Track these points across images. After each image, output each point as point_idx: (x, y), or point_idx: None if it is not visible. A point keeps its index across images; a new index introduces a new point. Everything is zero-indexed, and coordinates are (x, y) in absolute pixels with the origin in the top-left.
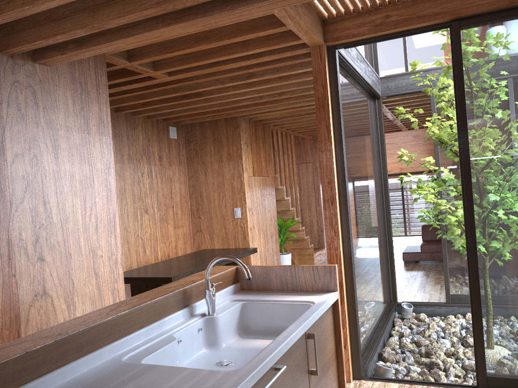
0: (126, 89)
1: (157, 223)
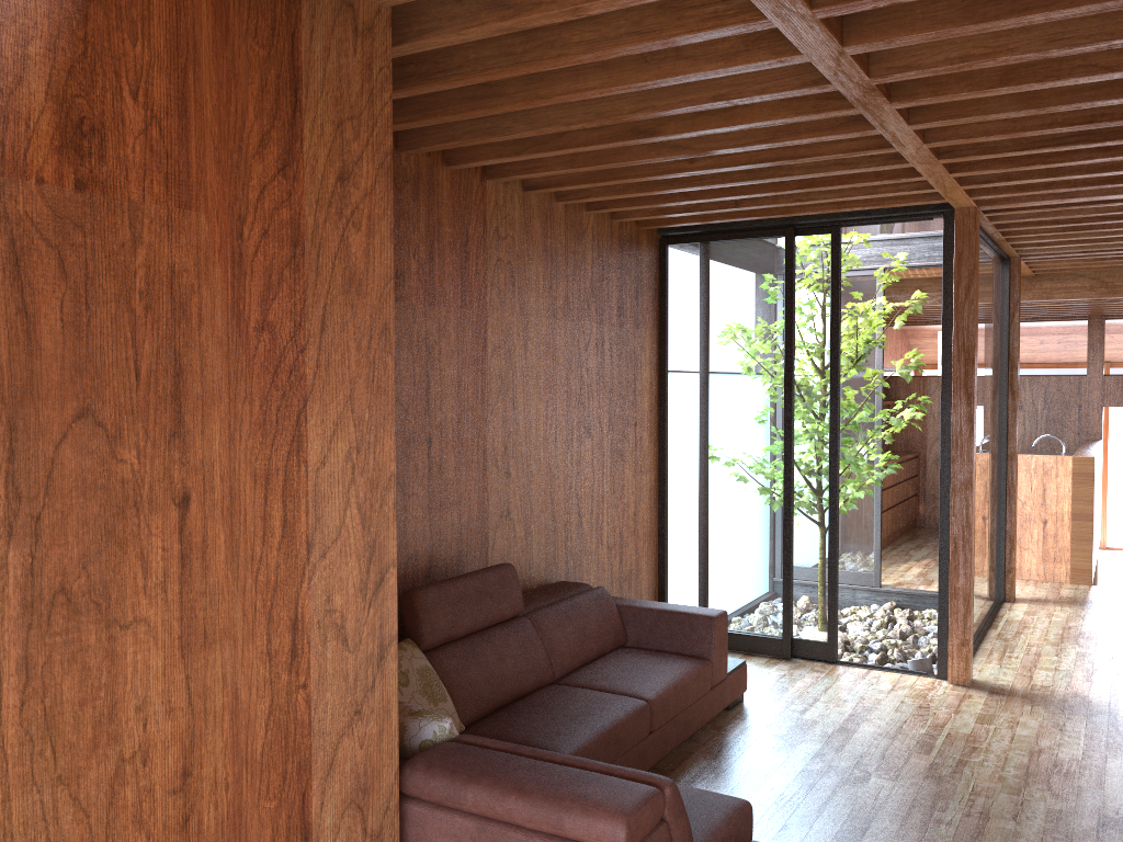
0: None
1: None
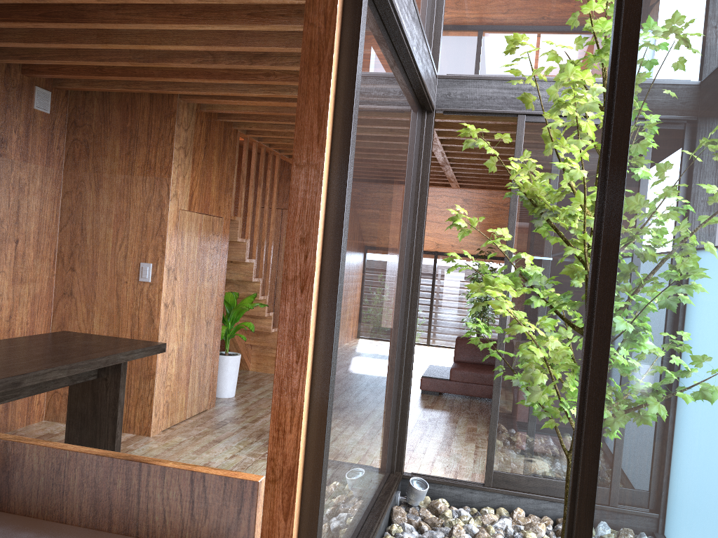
0: None
1: None
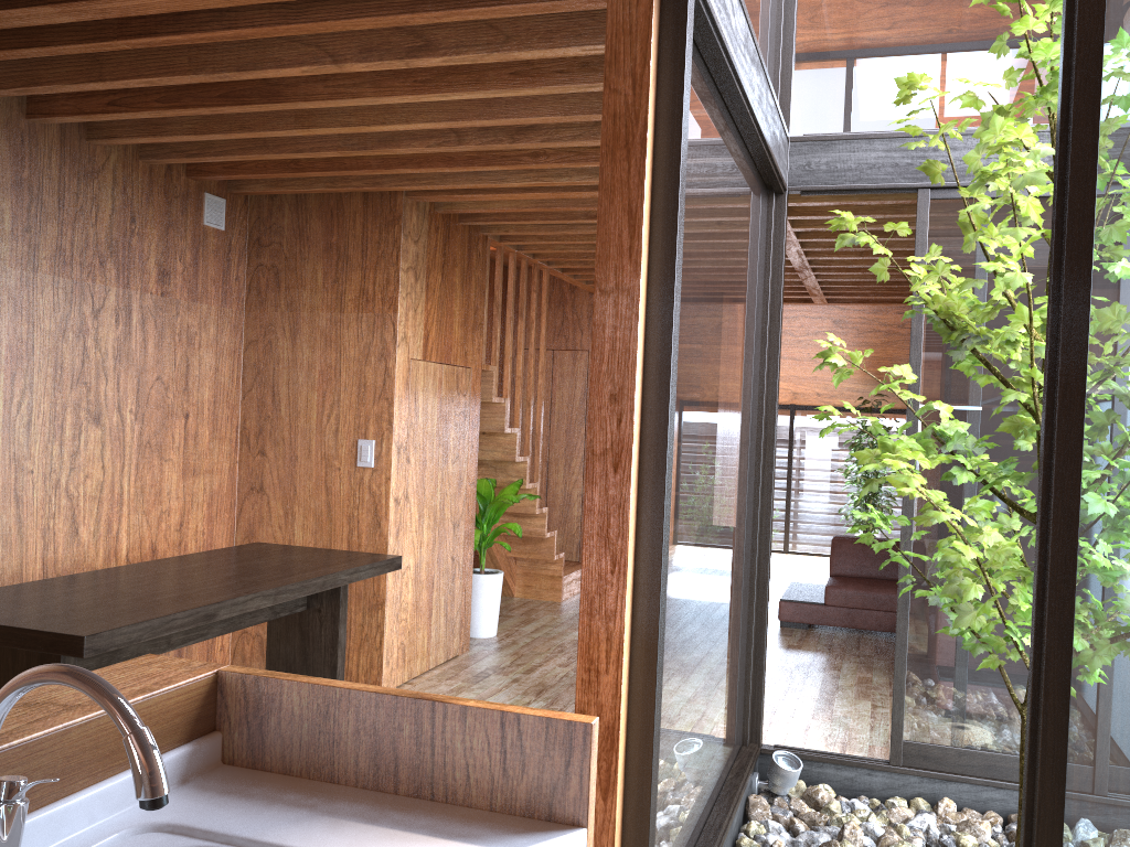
0: (22, 26)
1: (127, 456)
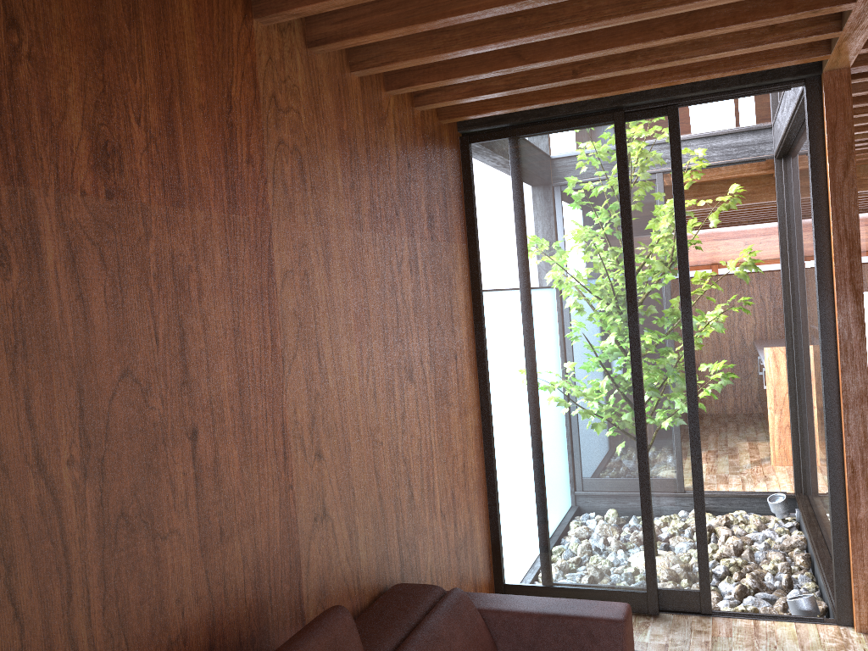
0: None
1: None
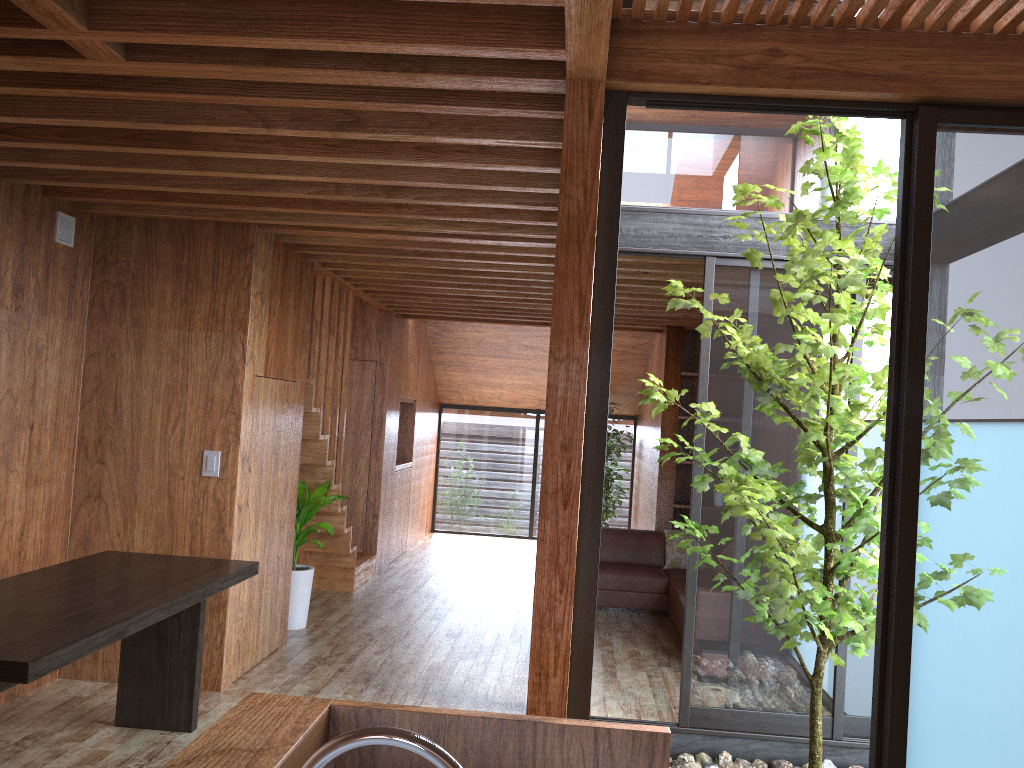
0: None
1: None
